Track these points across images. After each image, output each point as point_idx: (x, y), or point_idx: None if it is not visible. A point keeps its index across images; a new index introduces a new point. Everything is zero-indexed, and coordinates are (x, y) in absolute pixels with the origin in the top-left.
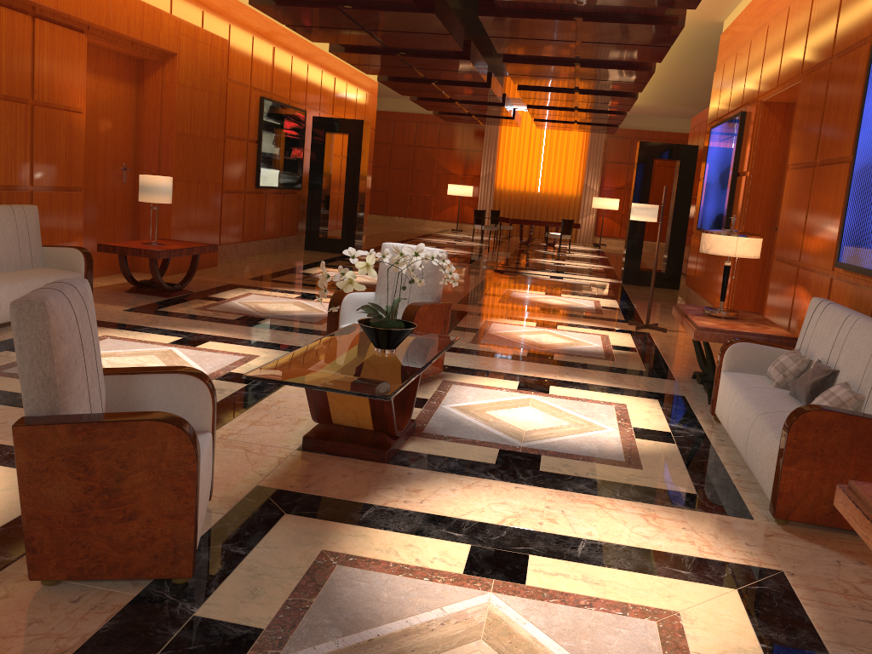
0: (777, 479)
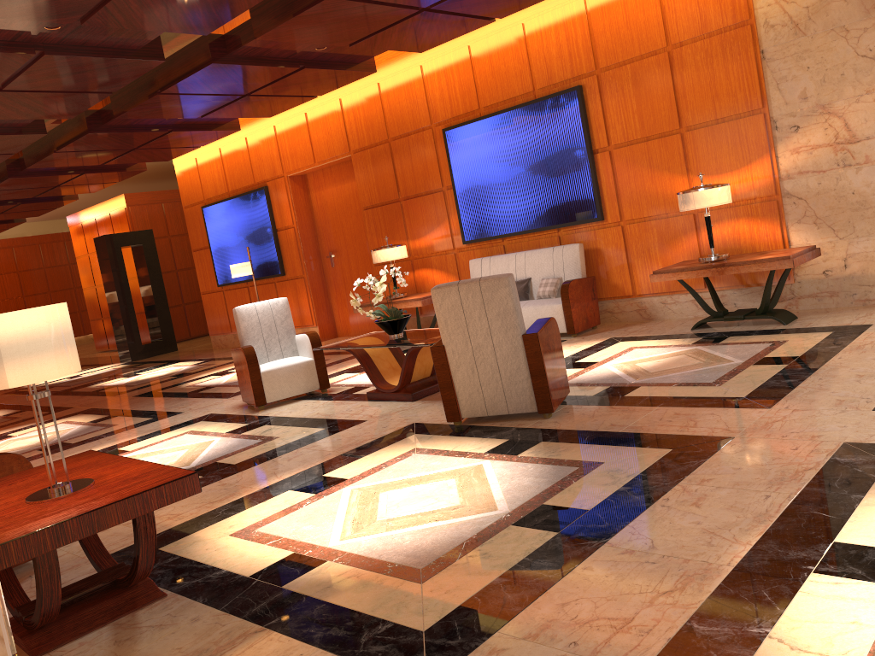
0: (569, 316)
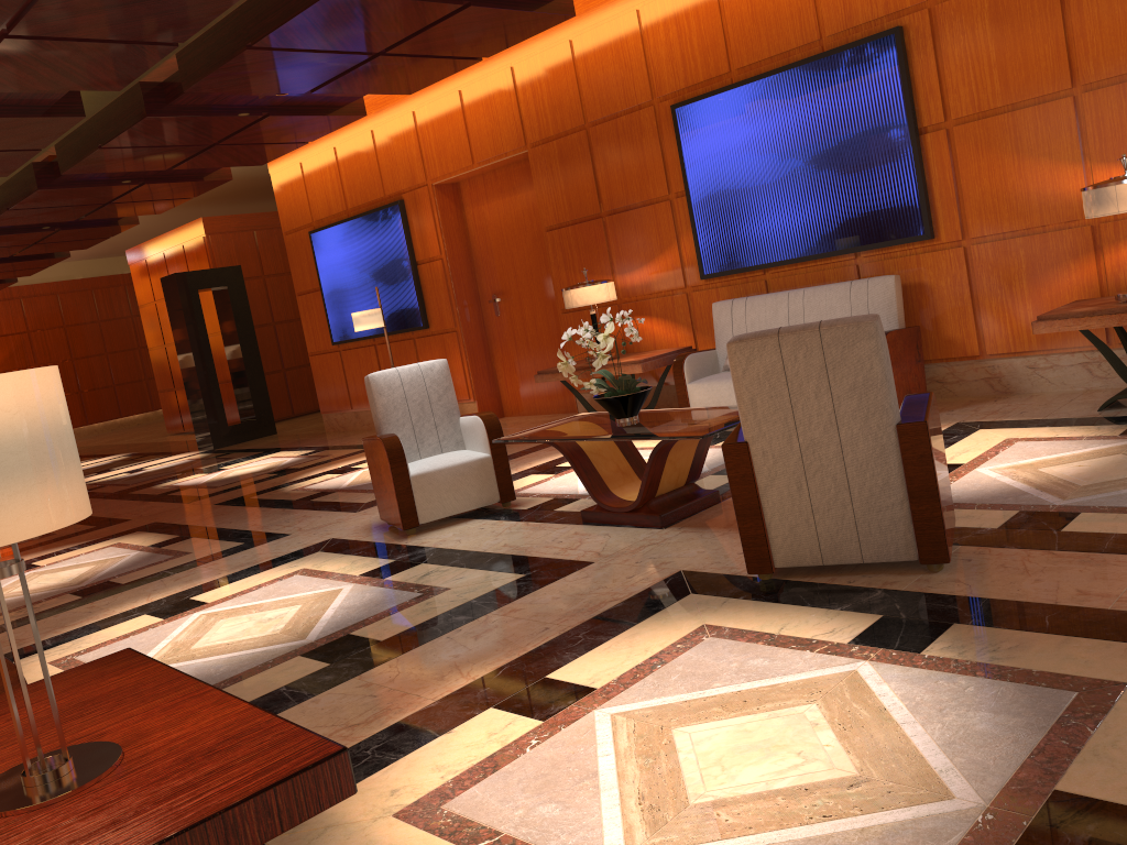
0: None
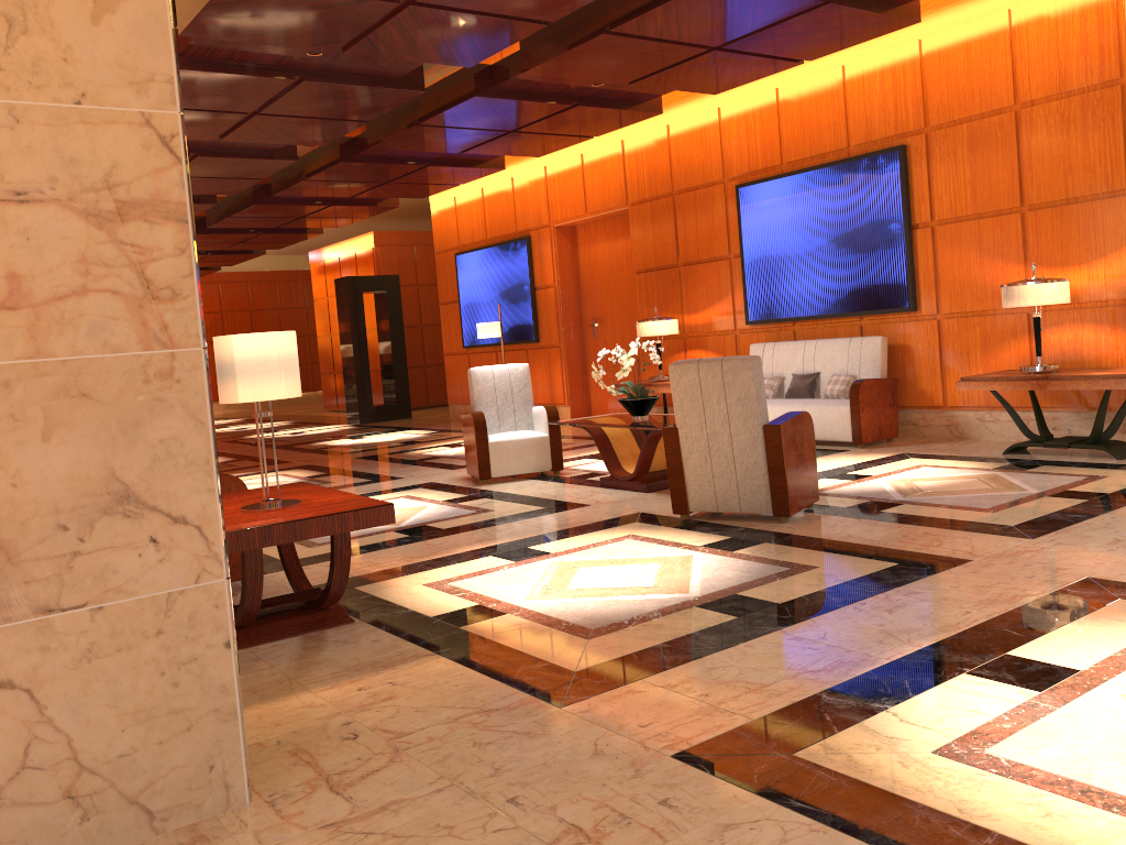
0: (857, 423)
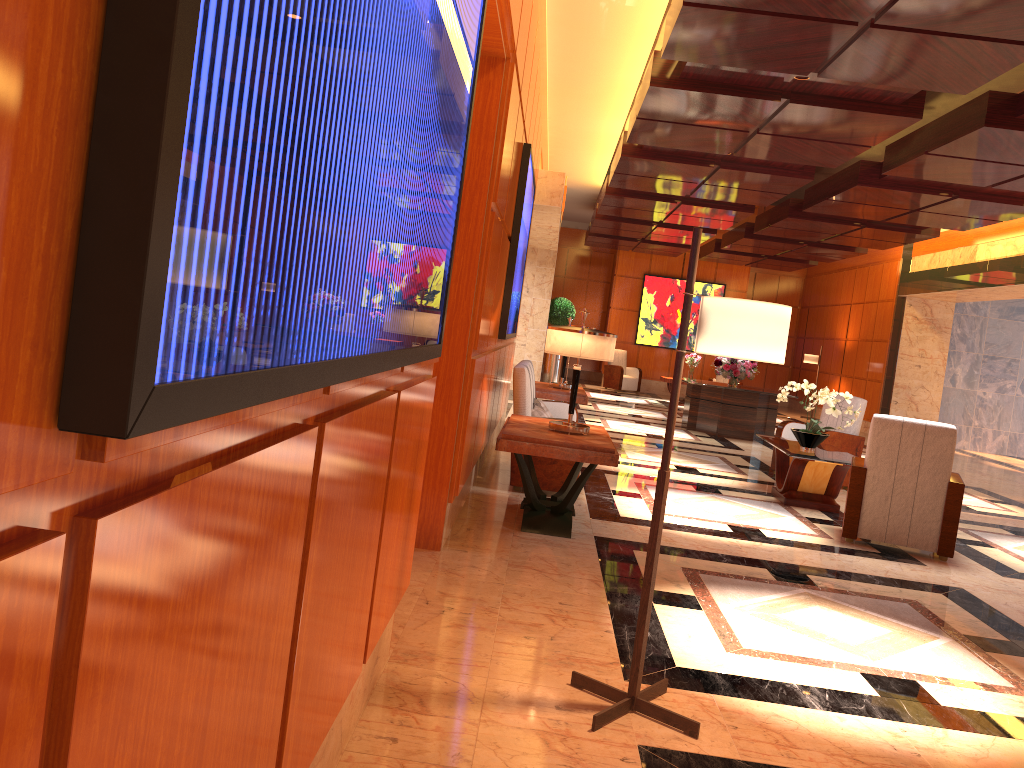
0: None
